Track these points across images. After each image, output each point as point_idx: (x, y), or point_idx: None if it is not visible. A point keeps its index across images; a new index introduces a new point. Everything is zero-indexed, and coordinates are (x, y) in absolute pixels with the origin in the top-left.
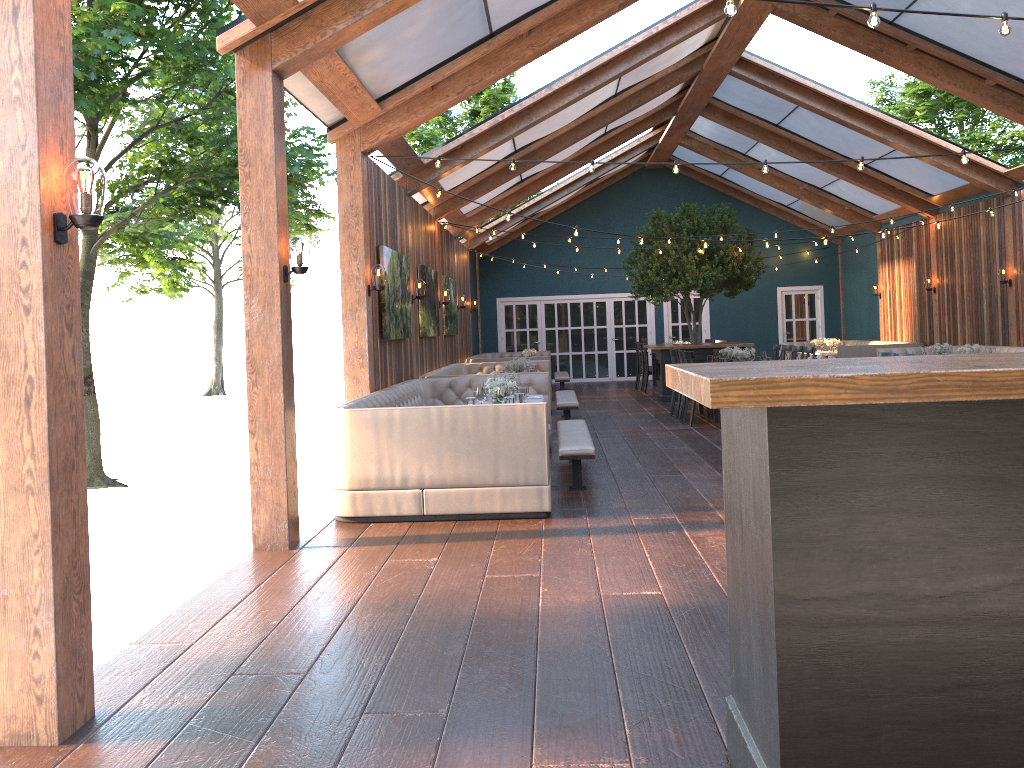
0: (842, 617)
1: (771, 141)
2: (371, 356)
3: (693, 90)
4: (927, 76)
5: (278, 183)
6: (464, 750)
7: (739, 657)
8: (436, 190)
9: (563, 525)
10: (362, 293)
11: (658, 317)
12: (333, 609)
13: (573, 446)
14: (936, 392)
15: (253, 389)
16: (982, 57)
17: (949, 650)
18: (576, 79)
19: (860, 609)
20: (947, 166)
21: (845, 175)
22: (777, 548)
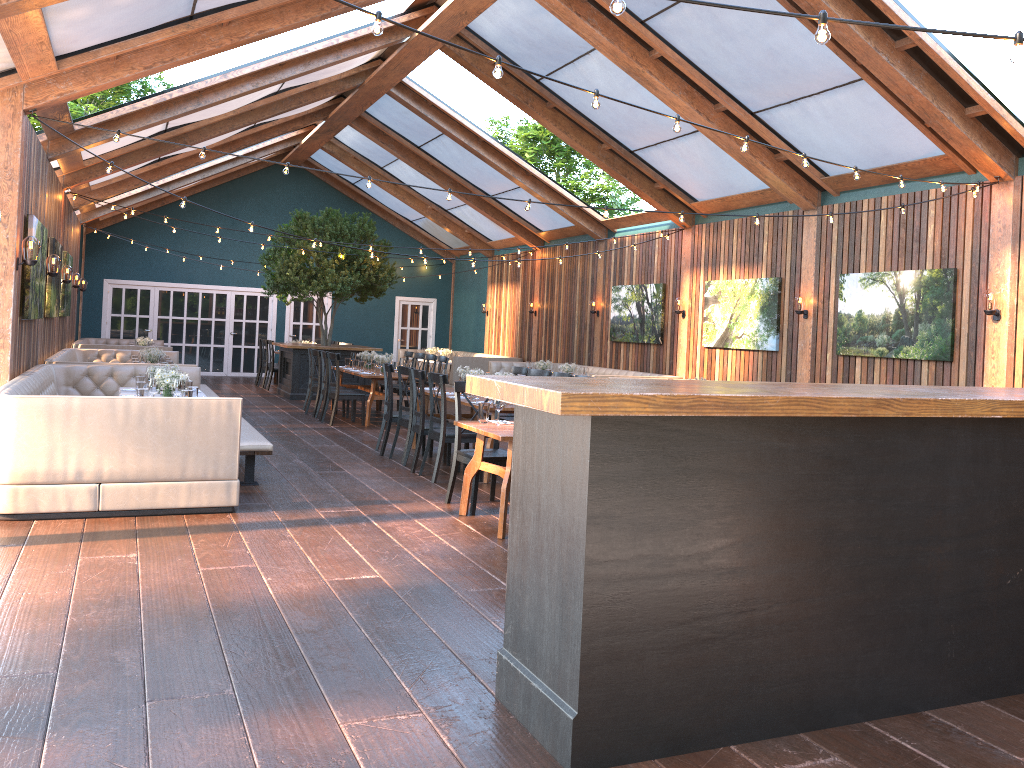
0: (628, 573)
1: (412, 161)
2: (13, 337)
3: (350, 101)
4: (560, 132)
5: None
6: (270, 720)
7: (521, 614)
8: (74, 158)
9: (254, 519)
10: (10, 266)
11: (280, 315)
12: (47, 609)
13: (251, 442)
14: (703, 409)
15: None
16: (604, 125)
17: (691, 593)
18: (253, 72)
19: (639, 567)
20: (560, 209)
21: (473, 202)
22: (590, 523)
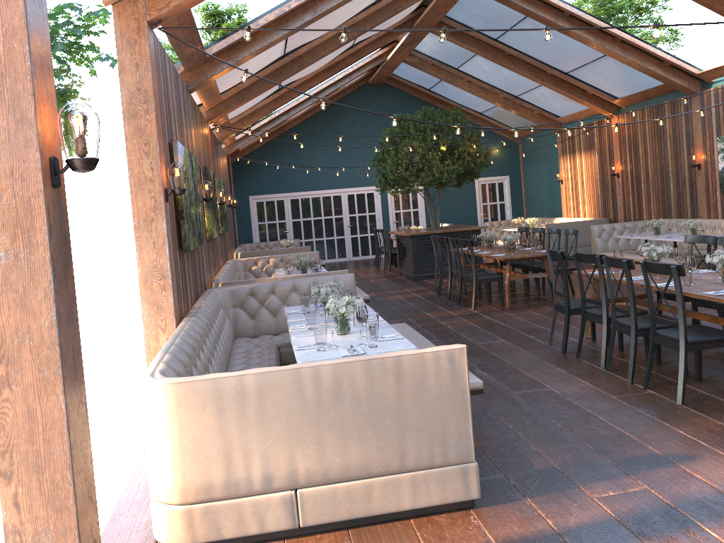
0: None
1: (490, 54)
2: (173, 275)
3: (435, 4)
4: None
5: (29, 1)
6: None
7: None
8: (212, 91)
9: (514, 527)
10: (159, 199)
11: (384, 206)
12: None
13: None
14: None
15: (2, 393)
16: None
17: None
18: None
19: None
20: (651, 69)
21: (549, 82)
22: None
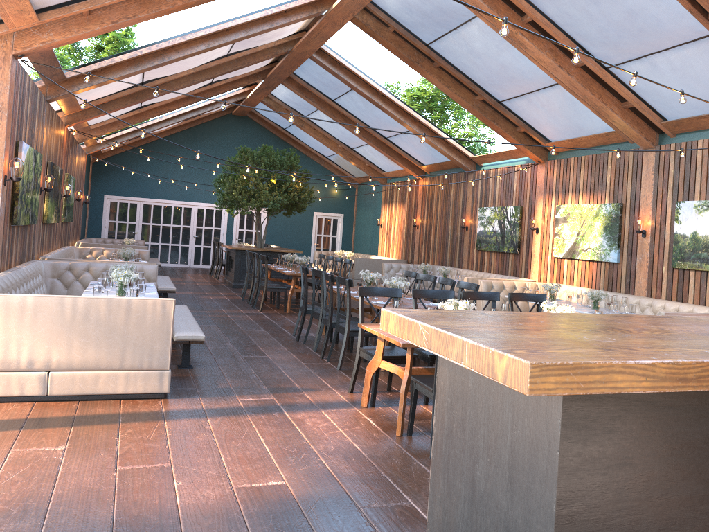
0: None
1: (328, 111)
2: (0, 239)
3: (282, 64)
4: (443, 86)
5: None
6: None
7: None
8: (71, 102)
9: (181, 406)
10: None
11: (230, 223)
12: None
13: (187, 332)
14: None
15: None
16: (479, 80)
17: None
18: (205, 35)
19: None
20: (439, 147)
21: (372, 142)
22: None
